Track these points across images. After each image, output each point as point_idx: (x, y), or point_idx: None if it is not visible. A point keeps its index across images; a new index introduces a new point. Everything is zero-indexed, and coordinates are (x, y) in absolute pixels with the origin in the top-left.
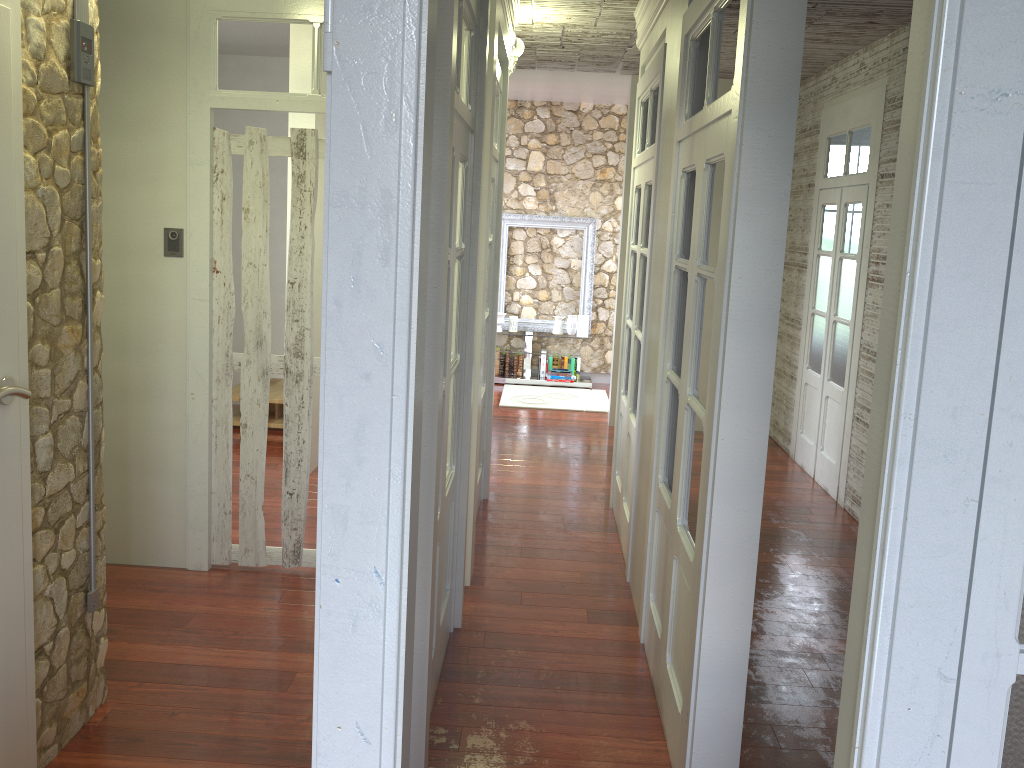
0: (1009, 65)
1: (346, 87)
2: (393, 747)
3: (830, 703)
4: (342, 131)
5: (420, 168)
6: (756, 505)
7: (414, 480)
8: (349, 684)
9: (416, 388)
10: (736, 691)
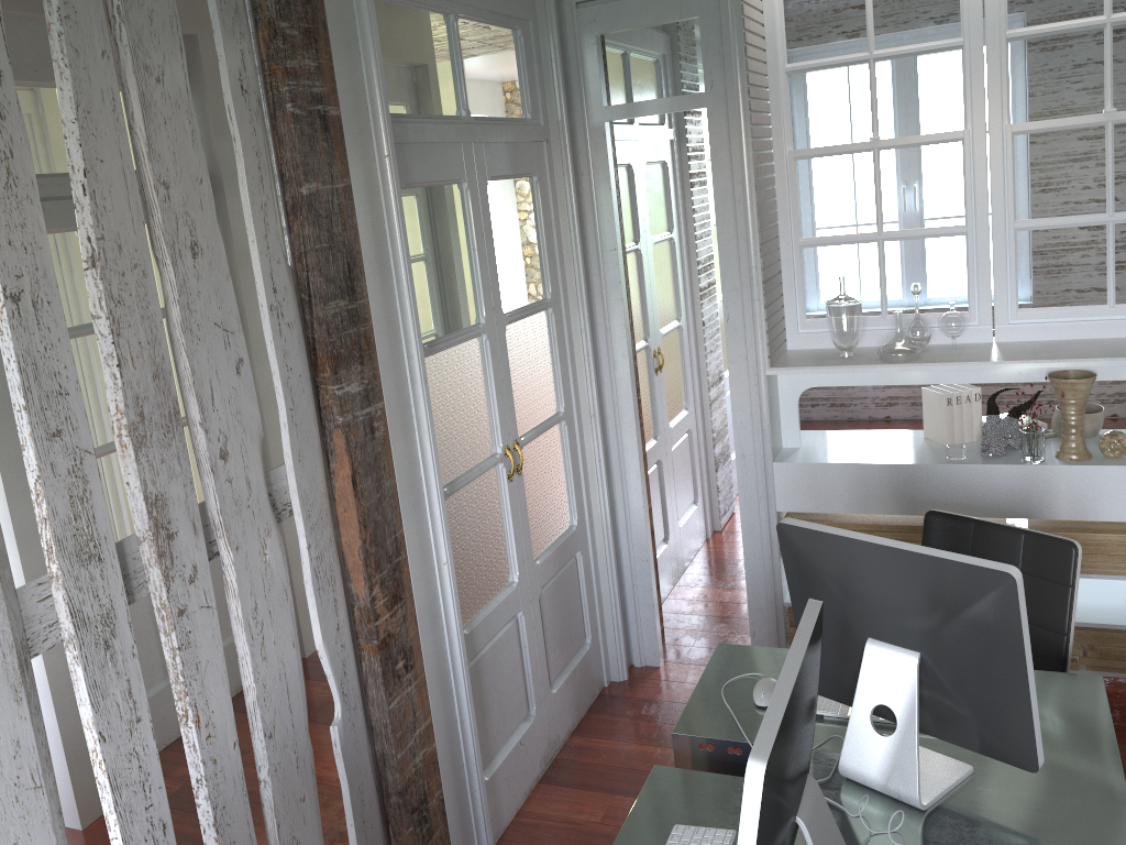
0: None
1: None
2: None
3: None
4: None
5: None
6: (14, 548)
7: None
8: None
9: None
10: (49, 707)
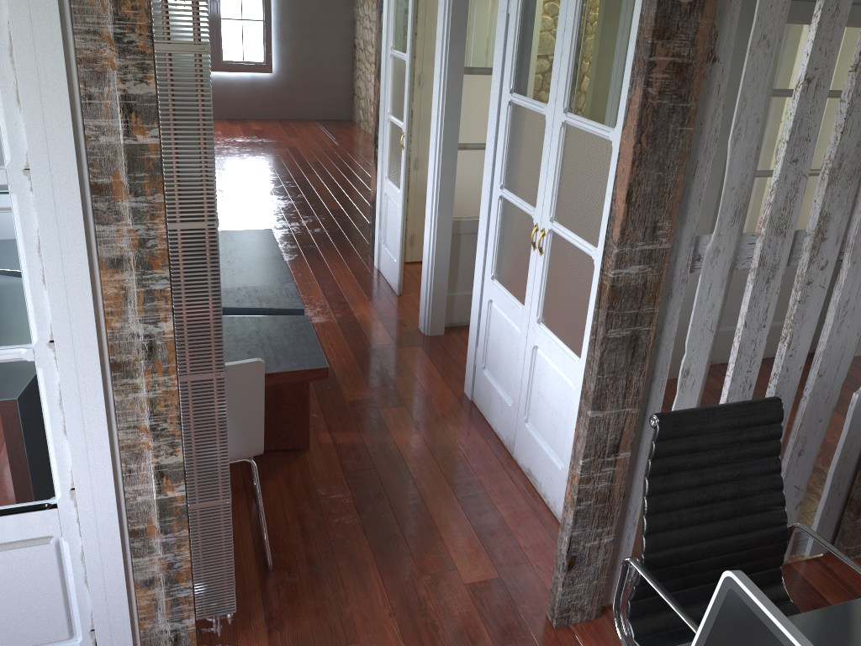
0: (504, 2)
1: (439, 8)
2: (435, 184)
3: (841, 411)
4: (438, 20)
5: (449, 29)
6: None
7: (450, 115)
8: (431, 164)
9: (449, 89)
10: None
